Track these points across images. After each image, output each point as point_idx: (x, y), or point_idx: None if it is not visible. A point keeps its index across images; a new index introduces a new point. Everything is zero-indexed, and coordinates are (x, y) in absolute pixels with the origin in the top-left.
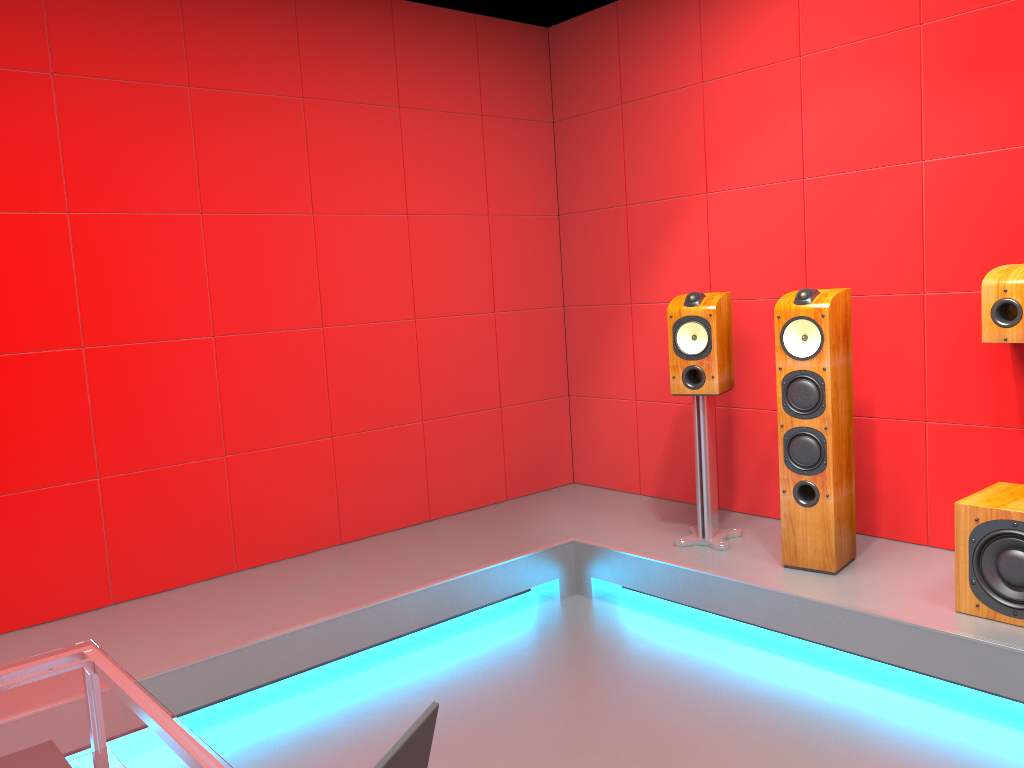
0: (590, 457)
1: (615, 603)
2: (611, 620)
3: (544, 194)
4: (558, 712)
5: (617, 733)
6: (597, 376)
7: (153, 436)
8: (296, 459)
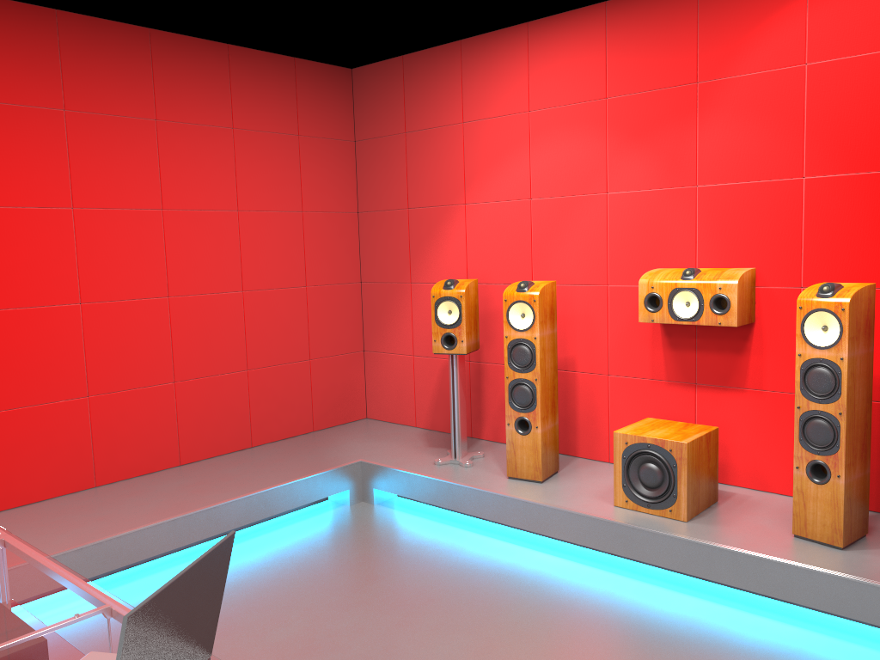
0: (379, 398)
1: (390, 507)
2: (386, 519)
3: (347, 196)
4: (340, 582)
5: (380, 594)
6: (385, 336)
7: (30, 381)
8: (145, 399)
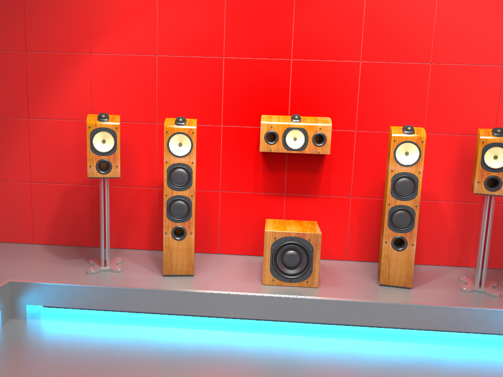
0: None
1: (46, 319)
2: (52, 331)
3: None
4: None
5: None
6: None
7: None
8: None
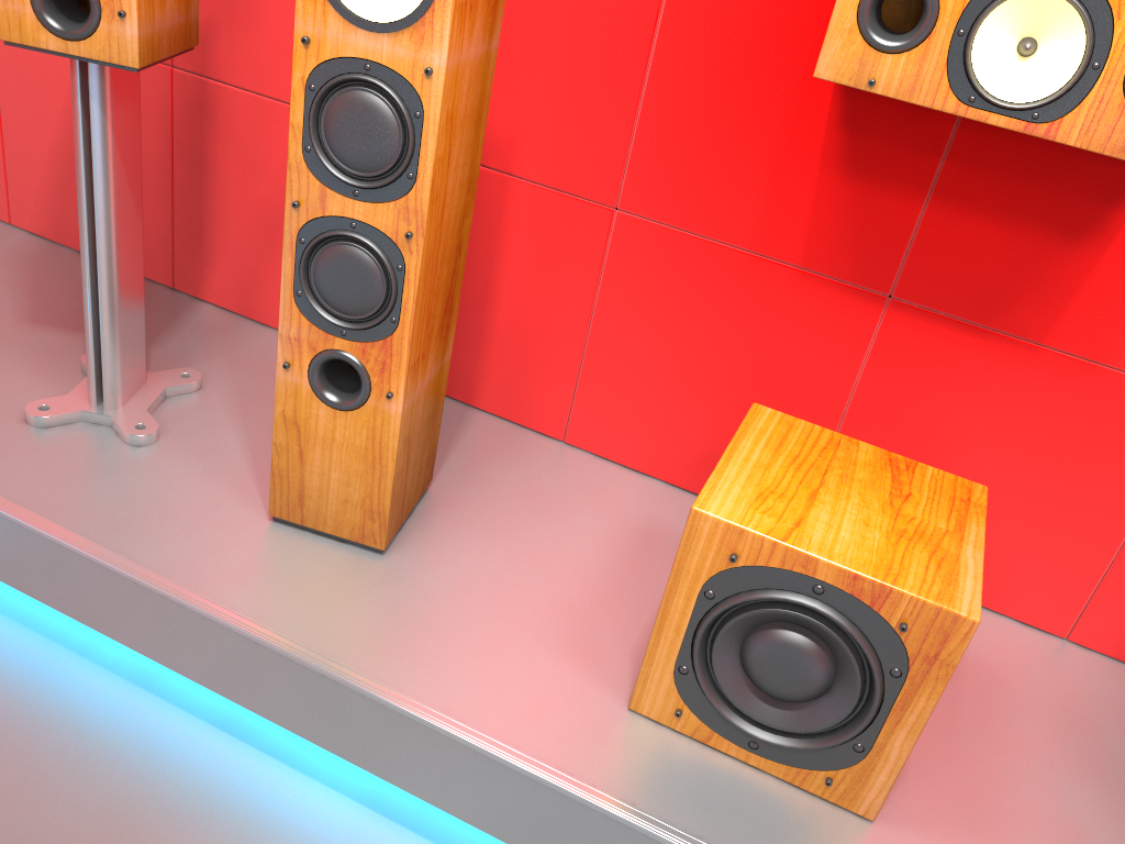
0: None
1: None
2: None
3: None
4: None
5: None
6: None
7: None
8: None
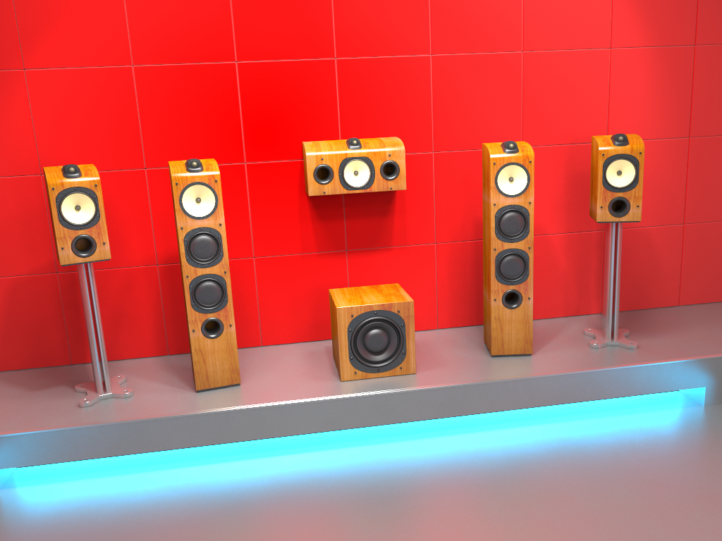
0: None
1: (29, 484)
2: (47, 501)
3: None
4: None
5: None
6: None
7: None
8: None
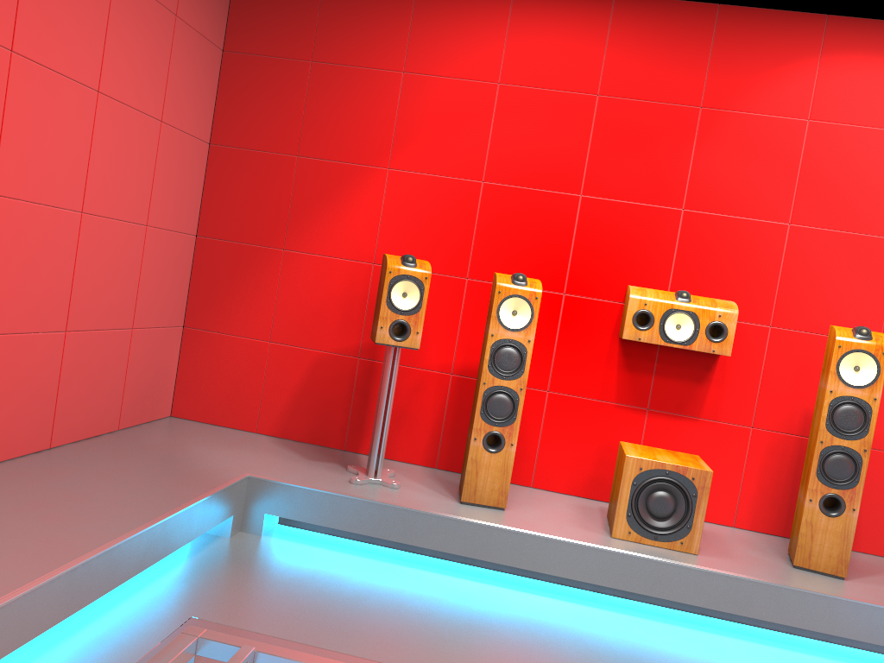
0: (199, 392)
1: (288, 539)
2: (302, 556)
3: (204, 118)
4: (351, 653)
5: None
6: (226, 312)
7: None
8: None
